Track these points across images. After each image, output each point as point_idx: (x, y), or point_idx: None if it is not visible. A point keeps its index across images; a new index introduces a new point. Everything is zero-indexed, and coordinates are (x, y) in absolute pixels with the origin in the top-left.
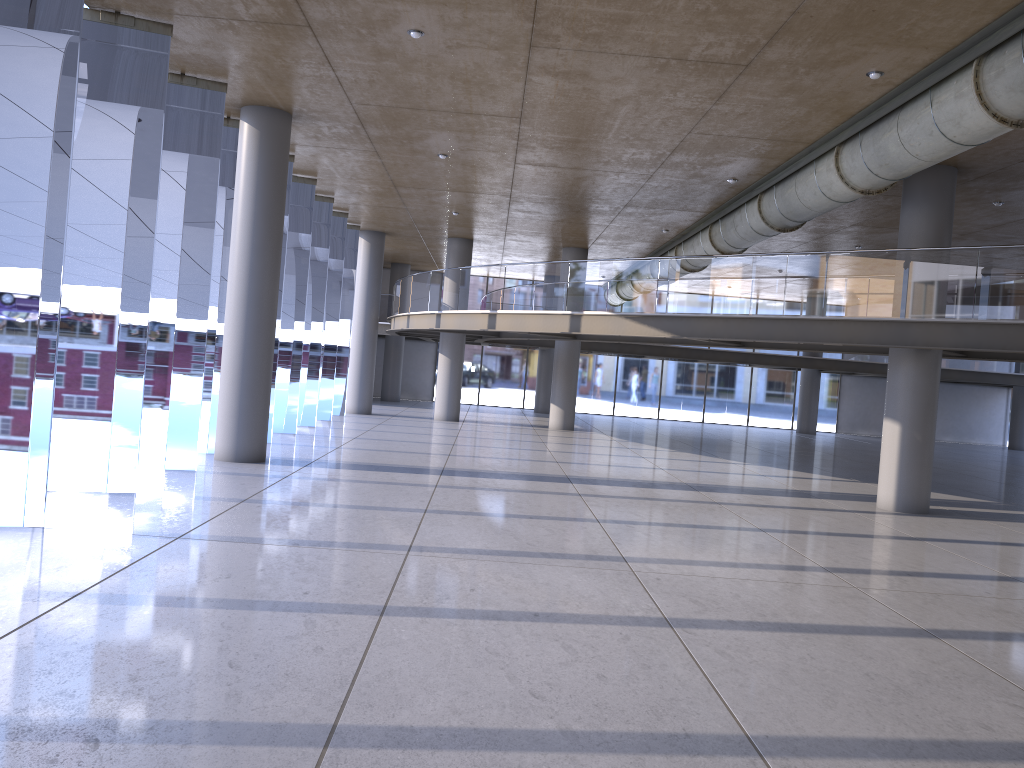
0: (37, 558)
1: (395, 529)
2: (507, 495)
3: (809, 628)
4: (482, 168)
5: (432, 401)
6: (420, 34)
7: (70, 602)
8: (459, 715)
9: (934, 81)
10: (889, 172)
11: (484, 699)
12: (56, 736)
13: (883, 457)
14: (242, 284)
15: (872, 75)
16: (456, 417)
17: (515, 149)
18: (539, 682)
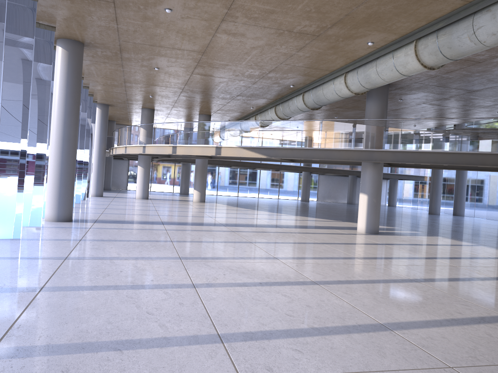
0: (3, 272)
1: (165, 250)
2: (202, 232)
3: (370, 281)
4: (174, 75)
5: (127, 190)
6: (170, 10)
7: (42, 291)
8: (266, 325)
9: (395, 48)
10: (369, 85)
11: (270, 318)
12: (99, 349)
13: (360, 210)
14: (60, 130)
15: (369, 43)
16: (147, 197)
17: (195, 67)
18: (286, 310)
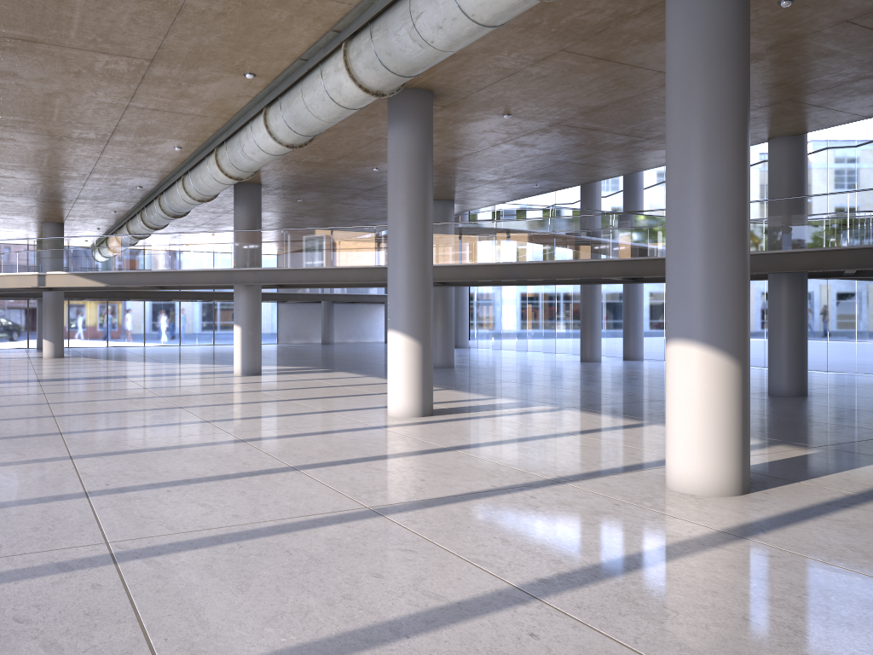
0: None
1: None
2: None
3: (124, 411)
4: None
5: None
6: None
7: None
8: None
9: (205, 154)
10: (205, 193)
11: None
12: None
13: (234, 346)
14: None
15: (176, 148)
16: None
17: None
18: None
